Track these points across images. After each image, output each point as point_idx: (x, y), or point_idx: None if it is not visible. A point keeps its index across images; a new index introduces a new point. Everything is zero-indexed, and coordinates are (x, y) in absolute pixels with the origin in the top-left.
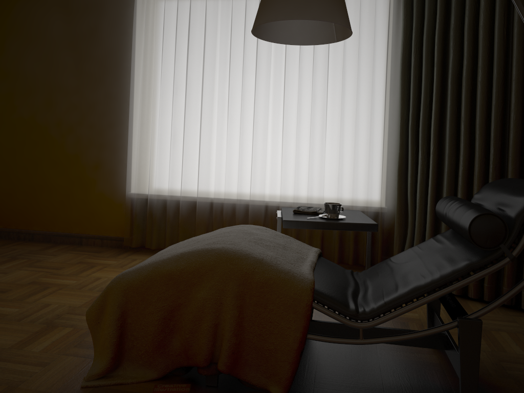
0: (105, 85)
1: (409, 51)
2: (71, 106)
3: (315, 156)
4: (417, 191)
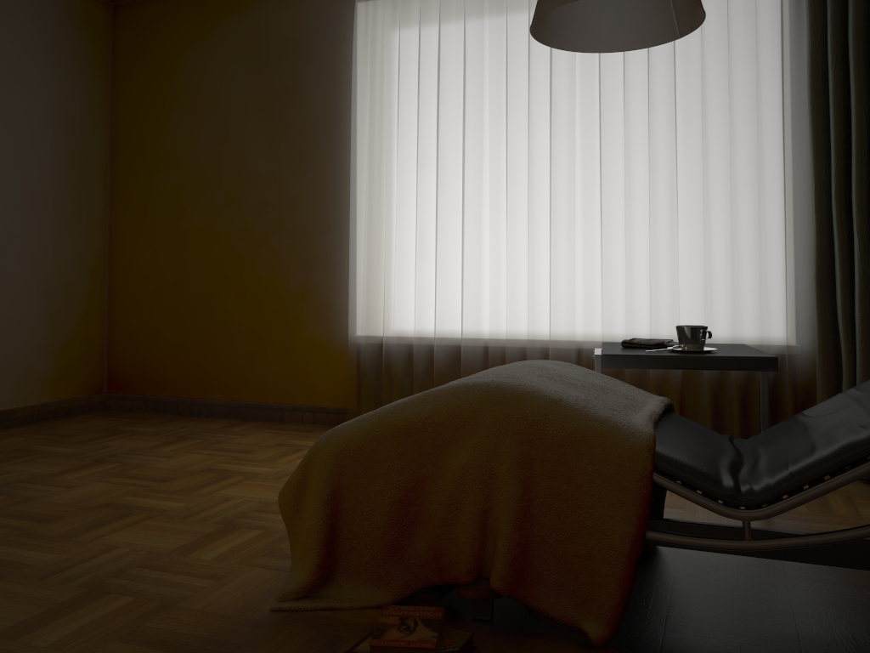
0: (312, 166)
1: (823, 62)
2: (263, 202)
3: (660, 260)
4: (855, 310)
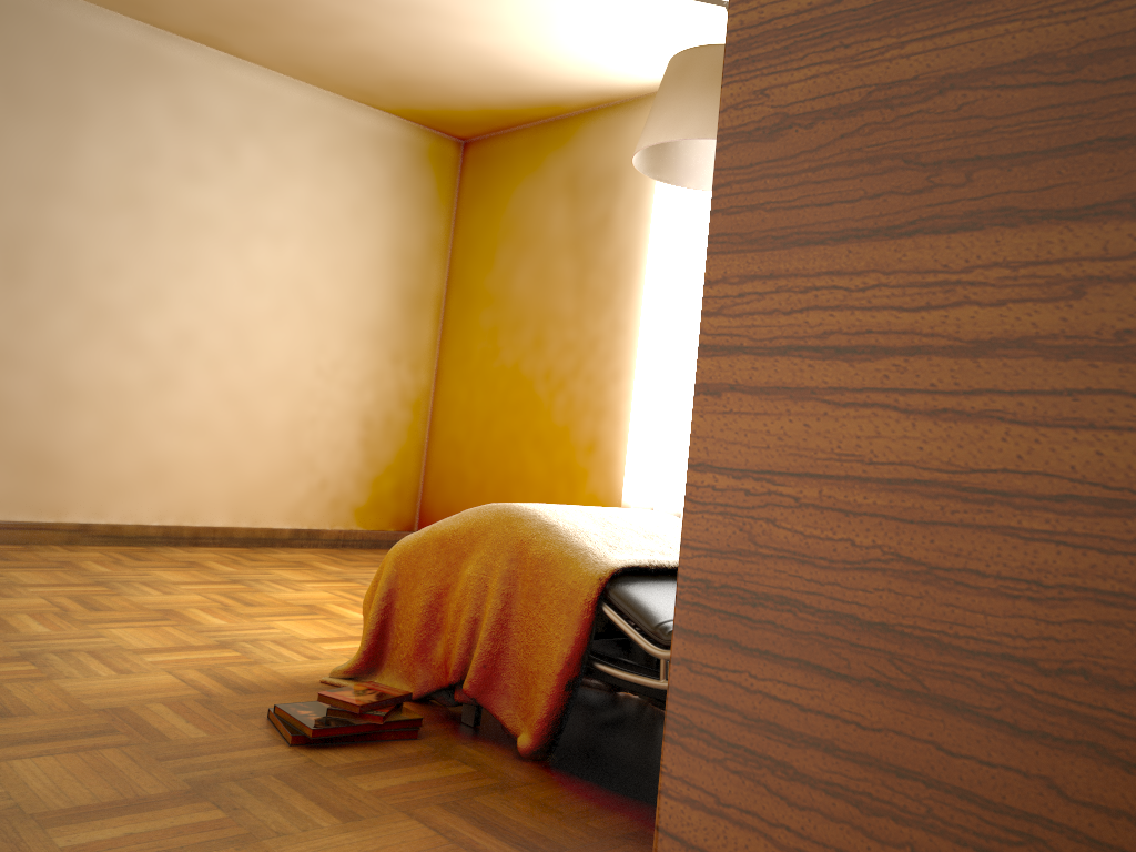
0: (612, 308)
1: None
2: (565, 345)
3: None
4: None
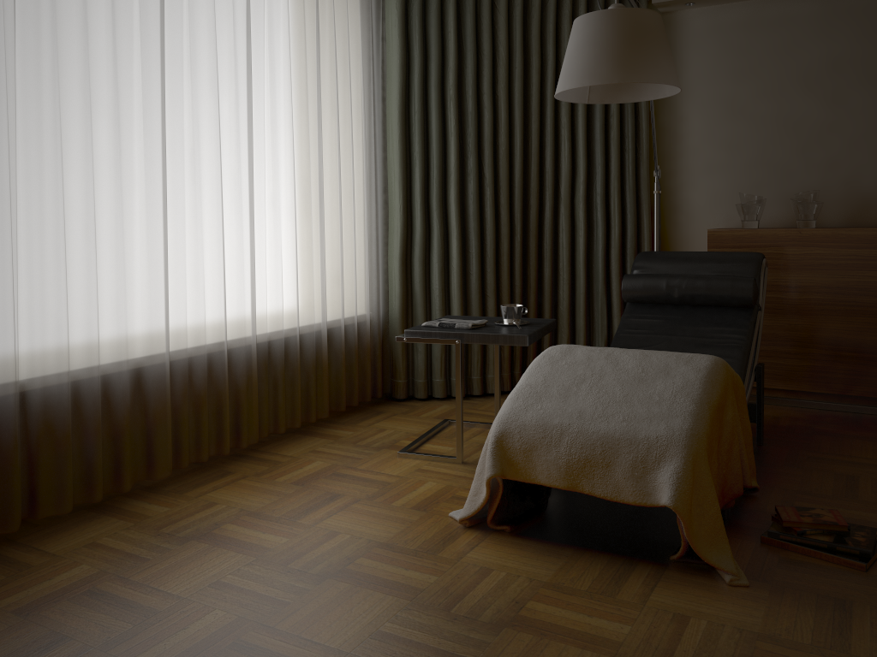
0: None
1: (405, 96)
2: None
3: (313, 248)
4: (435, 282)
